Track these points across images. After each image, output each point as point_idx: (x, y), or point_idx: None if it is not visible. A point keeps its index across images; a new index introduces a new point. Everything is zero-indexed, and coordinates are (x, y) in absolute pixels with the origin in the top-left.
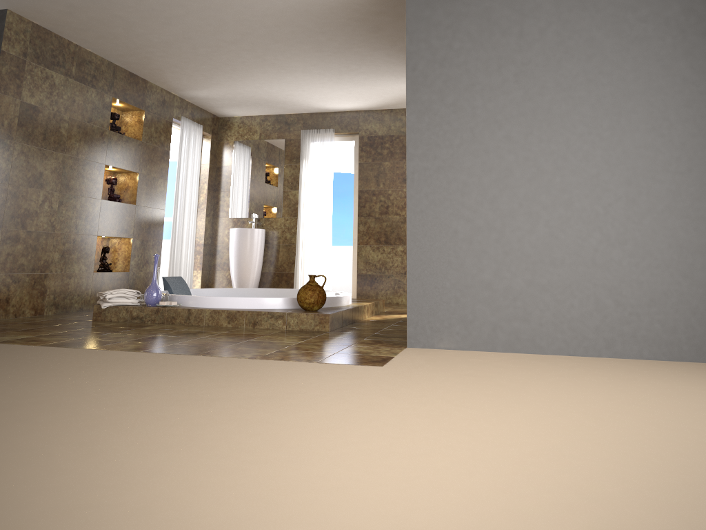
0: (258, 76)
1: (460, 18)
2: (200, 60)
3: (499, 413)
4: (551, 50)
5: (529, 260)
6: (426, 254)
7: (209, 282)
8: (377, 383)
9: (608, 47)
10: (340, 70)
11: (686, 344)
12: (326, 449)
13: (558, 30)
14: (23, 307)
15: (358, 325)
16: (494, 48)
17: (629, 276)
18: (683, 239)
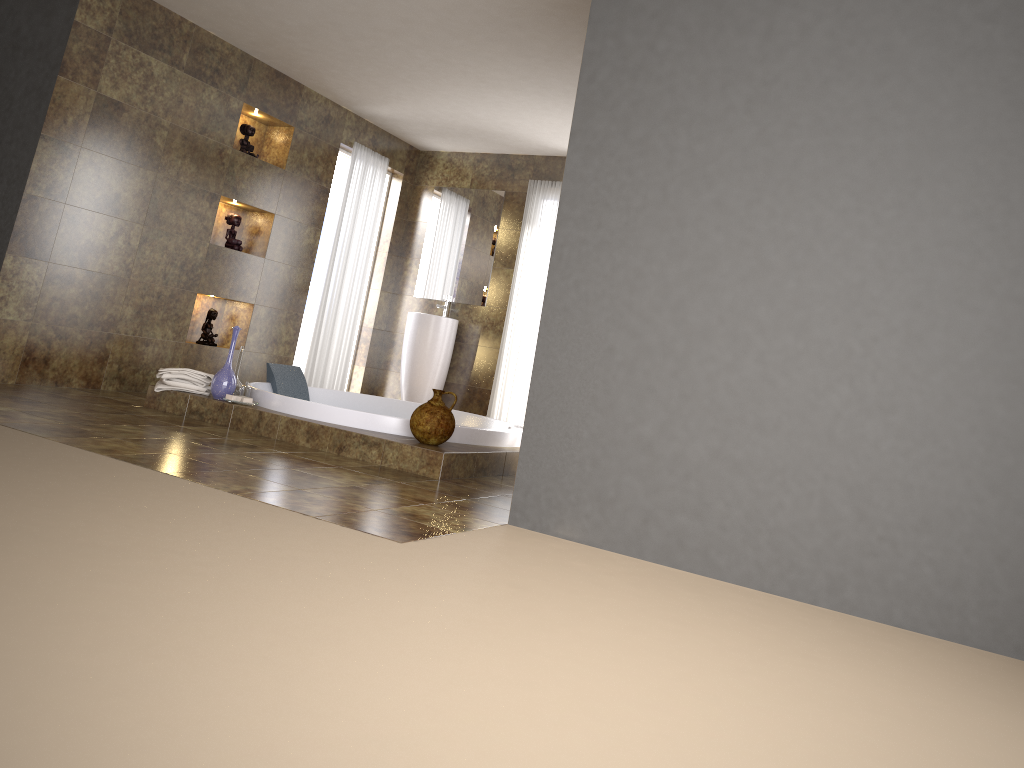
0: (451, 90)
1: (675, 1)
2: (362, 59)
3: (424, 657)
4: (816, 62)
5: (722, 415)
6: (561, 379)
7: (376, 385)
8: (334, 565)
9: (916, 63)
10: (565, 90)
11: (976, 613)
12: (1, 647)
13: (833, 28)
14: (69, 374)
15: (505, 479)
16: (721, 54)
17: (889, 471)
18: (1002, 420)
